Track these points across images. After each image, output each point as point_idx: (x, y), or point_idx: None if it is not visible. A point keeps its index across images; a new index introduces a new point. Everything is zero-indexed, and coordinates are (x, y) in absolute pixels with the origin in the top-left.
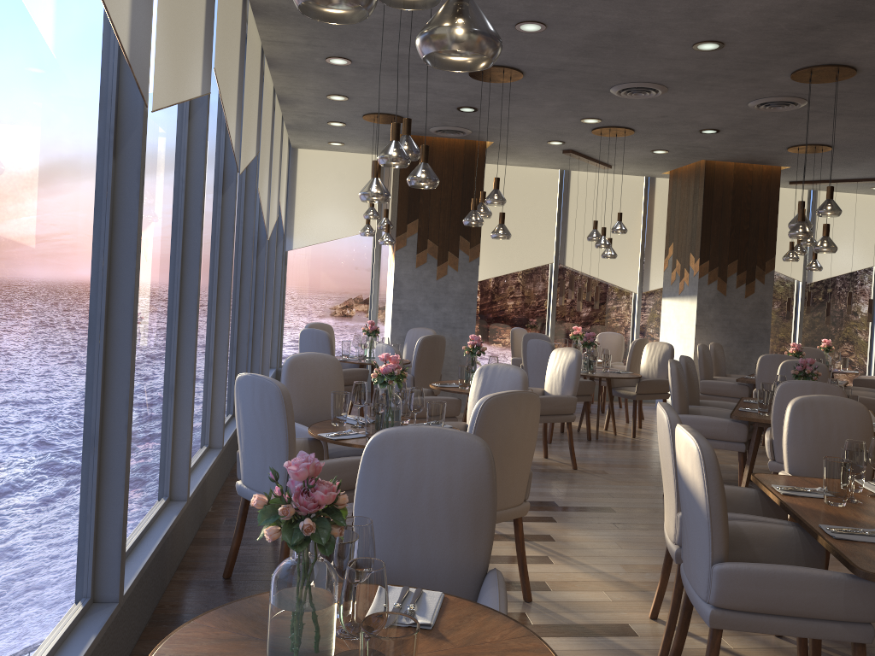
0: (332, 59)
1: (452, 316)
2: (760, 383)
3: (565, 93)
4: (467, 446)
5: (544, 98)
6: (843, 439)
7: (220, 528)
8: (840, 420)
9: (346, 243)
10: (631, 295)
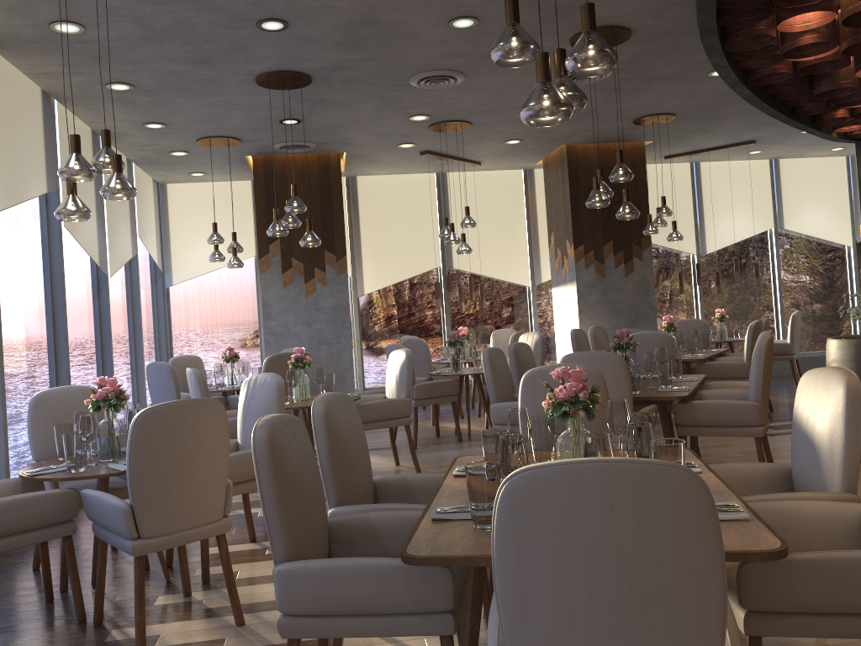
0: (112, 85)
1: (326, 332)
2: None
3: (369, 92)
4: None
5: (354, 100)
6: None
7: None
8: None
9: (228, 273)
10: (525, 290)
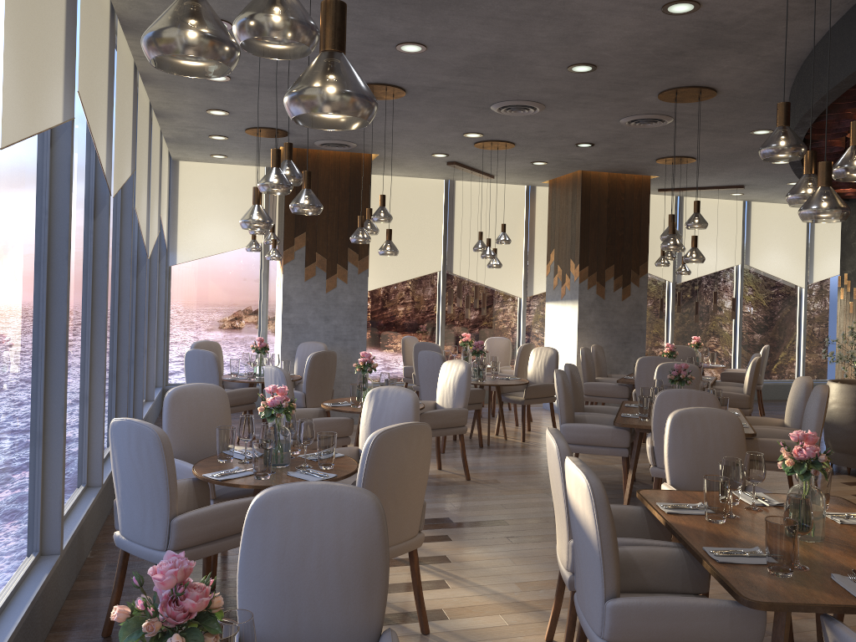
0: None
1: (343, 328)
2: (638, 384)
3: (447, 110)
4: (357, 502)
5: (427, 114)
6: (719, 449)
7: (100, 576)
8: (715, 431)
9: (233, 257)
10: (516, 300)
